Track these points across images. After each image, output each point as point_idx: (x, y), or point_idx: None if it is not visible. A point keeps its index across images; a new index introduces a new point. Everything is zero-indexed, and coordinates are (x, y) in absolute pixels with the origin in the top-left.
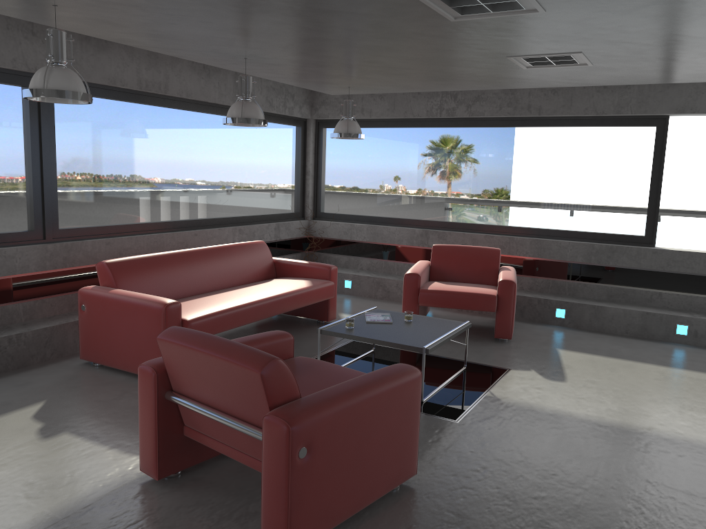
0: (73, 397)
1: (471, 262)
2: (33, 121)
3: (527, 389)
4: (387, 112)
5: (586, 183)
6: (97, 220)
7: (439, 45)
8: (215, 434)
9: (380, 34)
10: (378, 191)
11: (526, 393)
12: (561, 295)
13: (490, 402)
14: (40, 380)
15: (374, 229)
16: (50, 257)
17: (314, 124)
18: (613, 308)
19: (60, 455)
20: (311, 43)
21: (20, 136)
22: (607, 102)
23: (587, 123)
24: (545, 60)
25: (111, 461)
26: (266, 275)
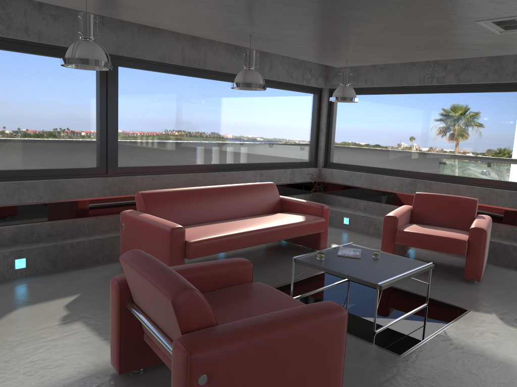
0: (100, 293)
1: (449, 209)
2: (102, 88)
3: (483, 332)
4: (386, 81)
5: None
6: (148, 161)
7: (405, 12)
8: (159, 345)
9: (346, 3)
10: (376, 146)
11: (480, 336)
12: None
13: (440, 341)
14: (86, 277)
15: (371, 177)
16: (109, 187)
17: (328, 92)
18: None
19: (65, 340)
20: (293, 17)
21: (92, 99)
22: None
23: None
24: (516, 23)
25: (97, 351)
26: (273, 209)
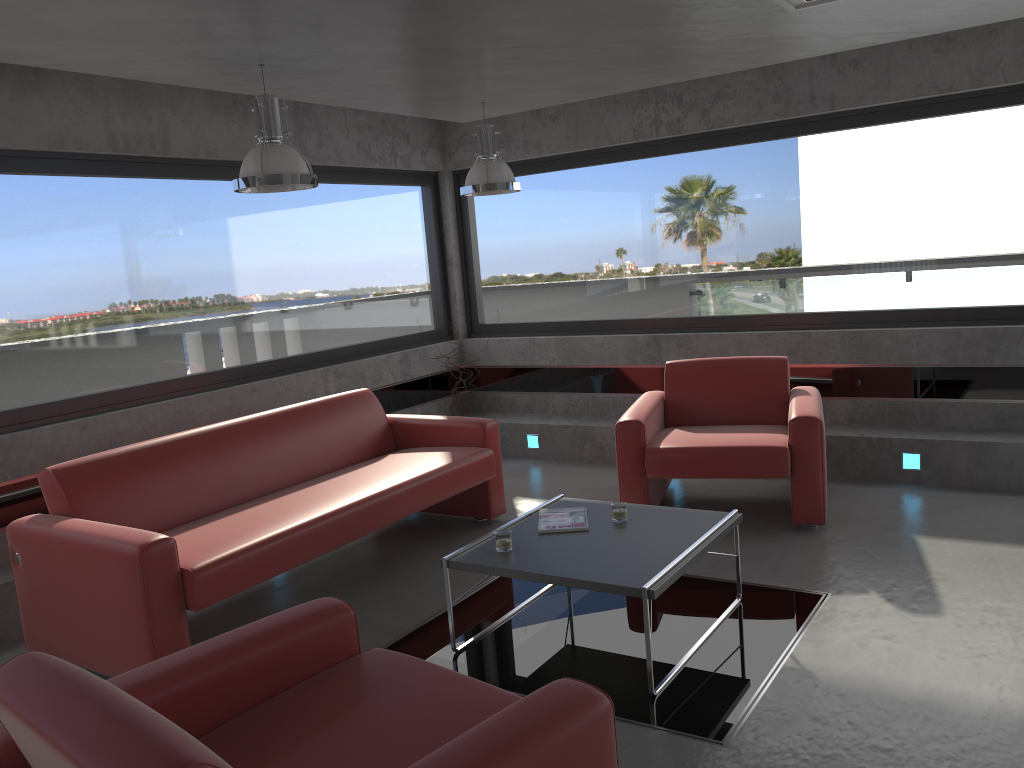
0: None
1: (738, 386)
2: None
3: (867, 642)
4: (566, 142)
5: (932, 221)
6: (63, 388)
7: None
8: None
9: None
10: (568, 279)
11: (865, 653)
12: (909, 427)
13: (793, 684)
14: None
15: (568, 343)
16: None
17: (451, 179)
18: (1011, 445)
19: None
20: (356, 9)
21: None
22: (956, 68)
23: (922, 112)
24: None
25: None
26: (376, 448)
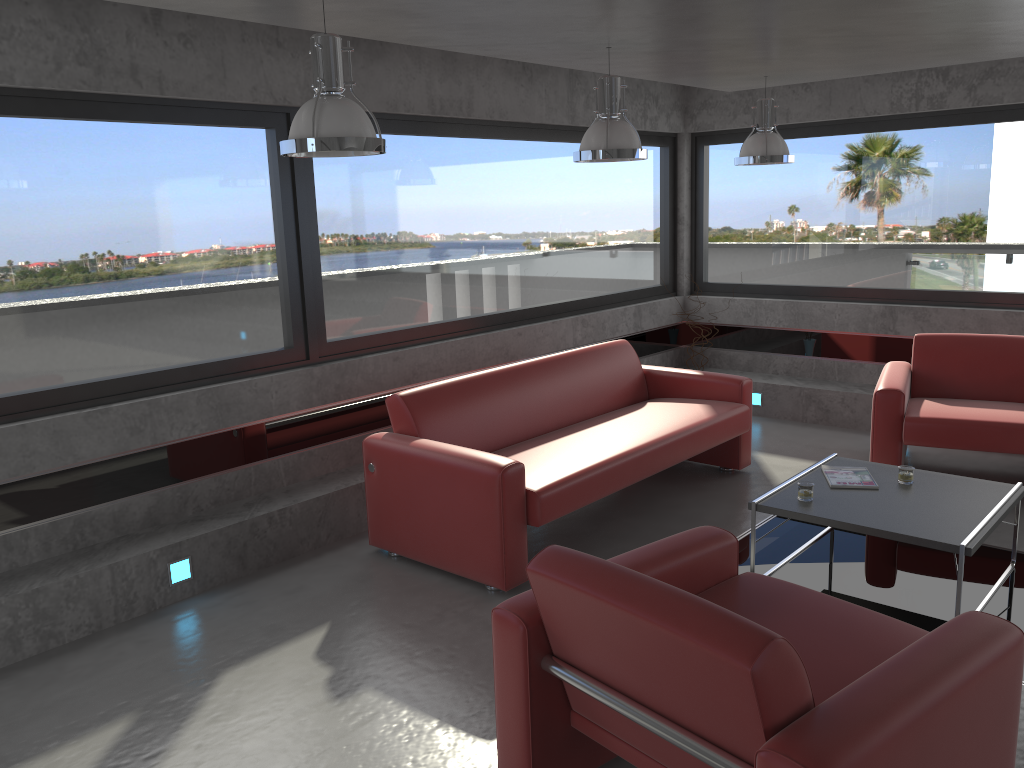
0: (369, 618)
1: (990, 363)
2: (284, 181)
3: None
4: (817, 111)
5: None
6: (378, 323)
7: None
8: (634, 741)
9: None
10: (801, 244)
11: None
12: None
13: None
14: (317, 583)
15: (797, 308)
16: (317, 387)
17: (689, 141)
18: None
19: (366, 736)
20: (738, 9)
21: (267, 206)
22: None
23: None
24: None
25: (447, 753)
26: (634, 395)
